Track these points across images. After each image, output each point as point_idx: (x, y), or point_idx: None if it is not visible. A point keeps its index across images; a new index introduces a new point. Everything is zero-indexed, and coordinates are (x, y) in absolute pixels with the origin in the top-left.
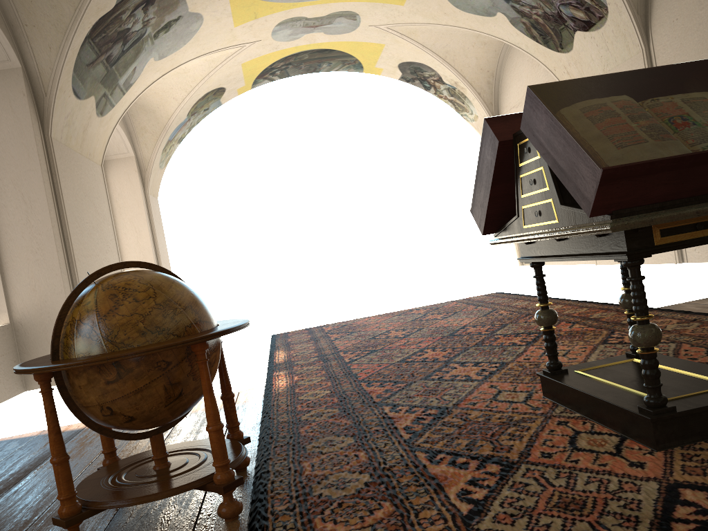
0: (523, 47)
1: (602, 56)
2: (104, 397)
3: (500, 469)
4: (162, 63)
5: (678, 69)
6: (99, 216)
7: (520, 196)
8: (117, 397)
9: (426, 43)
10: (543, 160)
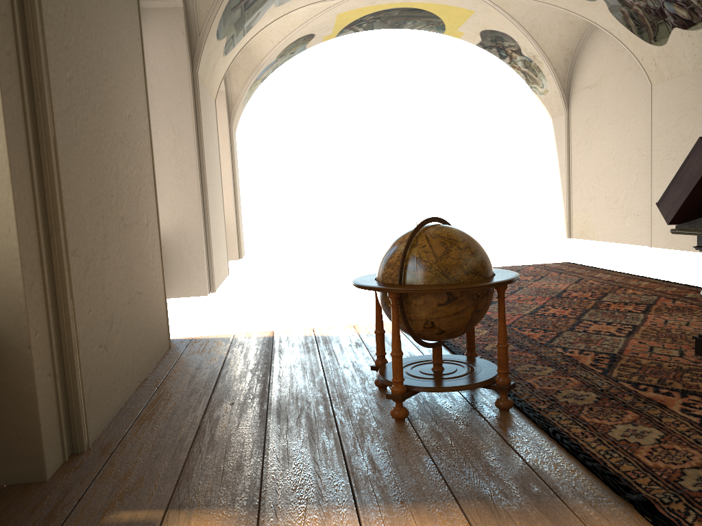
0: (614, 33)
1: (695, 55)
2: (432, 315)
3: (701, 399)
4: (279, 9)
5: None
6: (214, 148)
7: None
8: (441, 315)
9: (515, 15)
10: None
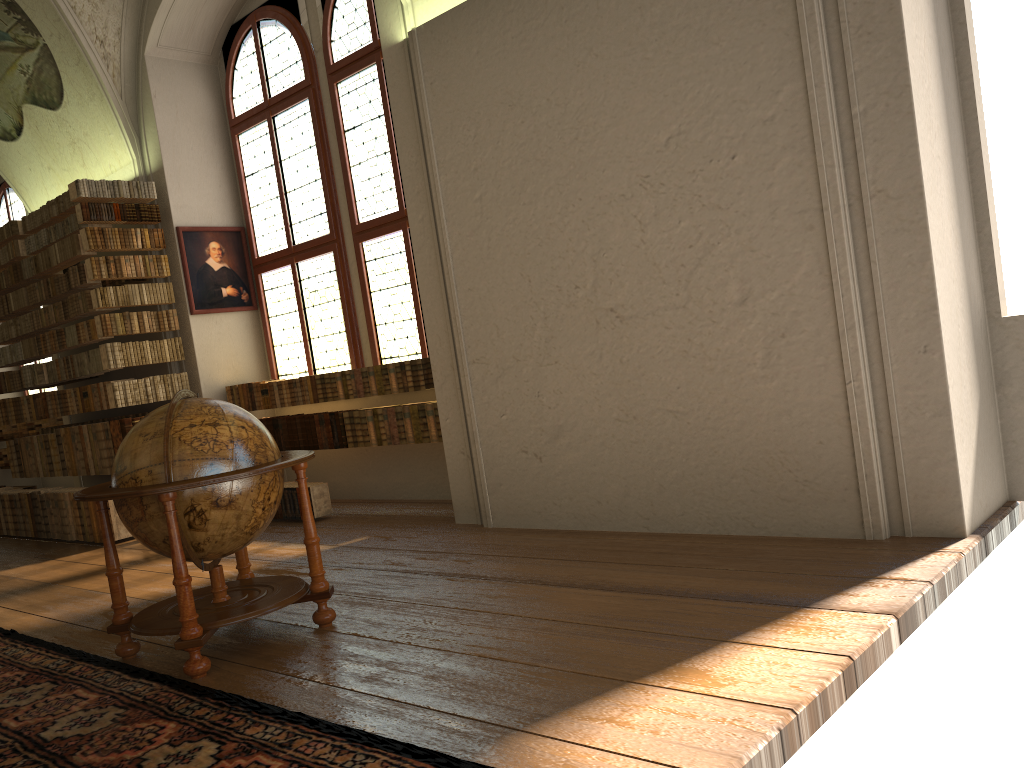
0: None
1: None
2: None
3: None
4: None
5: None
6: None
7: None
8: None
9: None
10: None
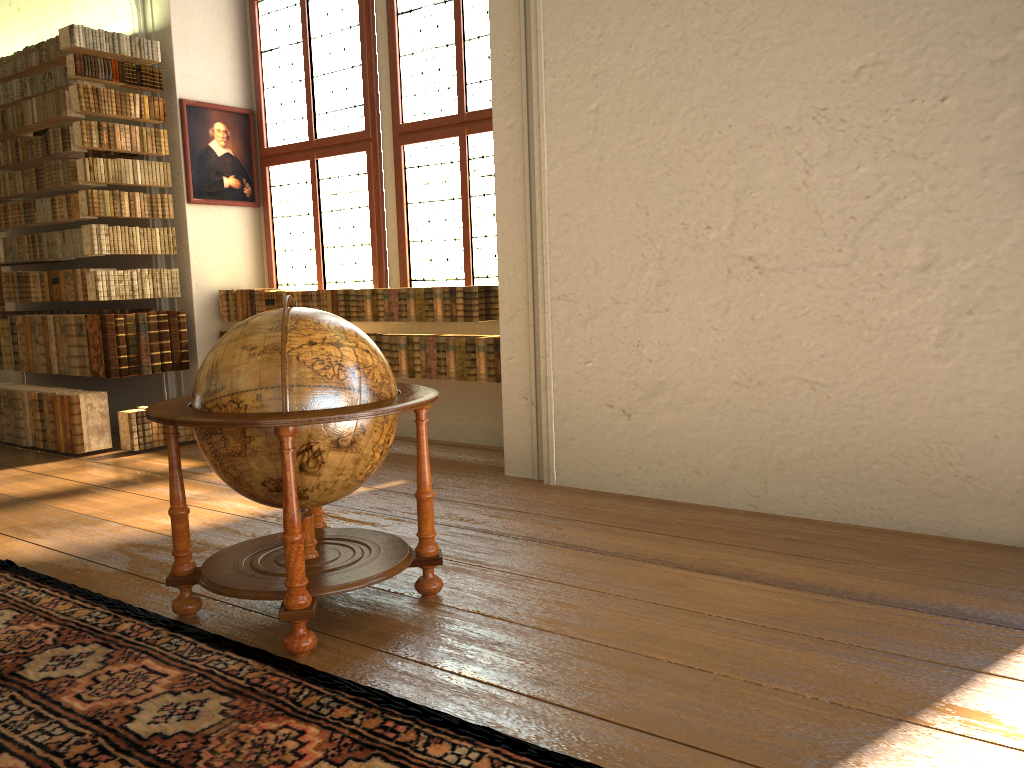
0: None
1: None
2: None
3: None
4: None
5: None
6: None
7: None
8: None
9: None
10: None
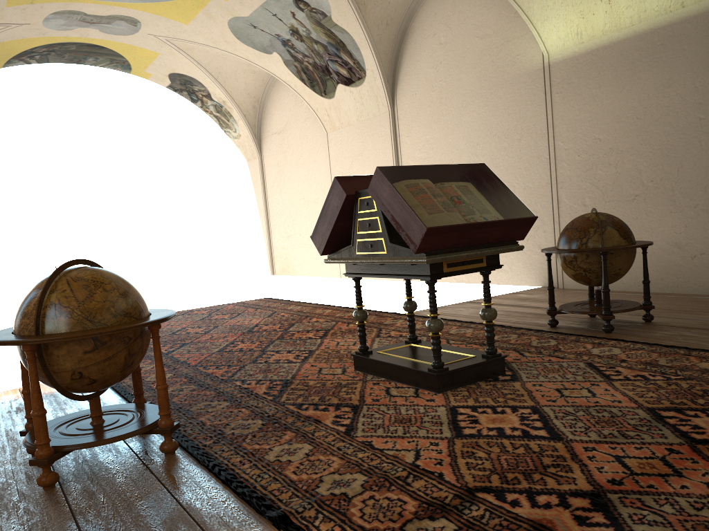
0: (292, 85)
1: (358, 108)
2: (79, 364)
3: (351, 409)
4: None
5: (455, 168)
6: None
7: (356, 232)
8: (90, 363)
9: (201, 61)
10: (378, 213)
